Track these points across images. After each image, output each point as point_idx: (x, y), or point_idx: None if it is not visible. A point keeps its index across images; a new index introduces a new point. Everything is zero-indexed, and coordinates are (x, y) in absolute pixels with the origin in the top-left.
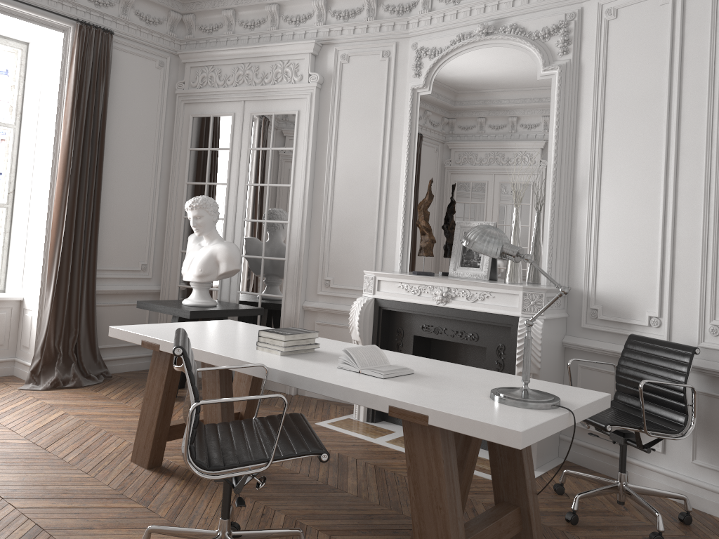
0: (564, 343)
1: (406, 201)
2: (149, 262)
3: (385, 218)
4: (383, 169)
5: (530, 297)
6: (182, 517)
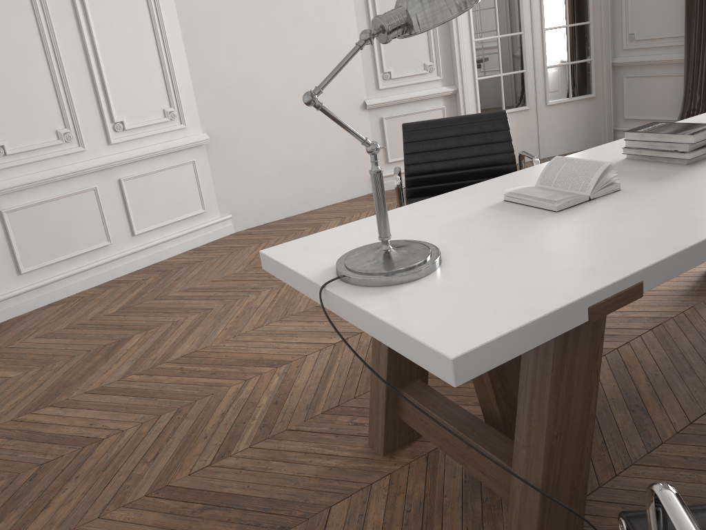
0: None
1: None
2: None
3: None
4: None
5: None
6: None
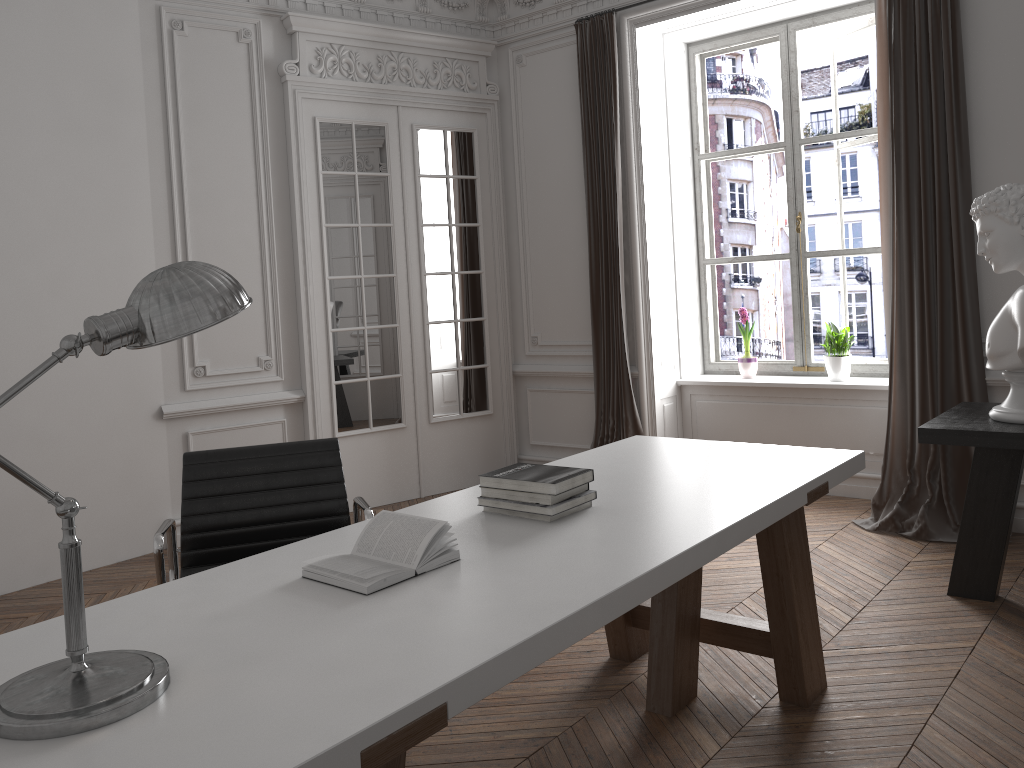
0: None
1: None
2: None
3: None
4: None
5: None
6: None
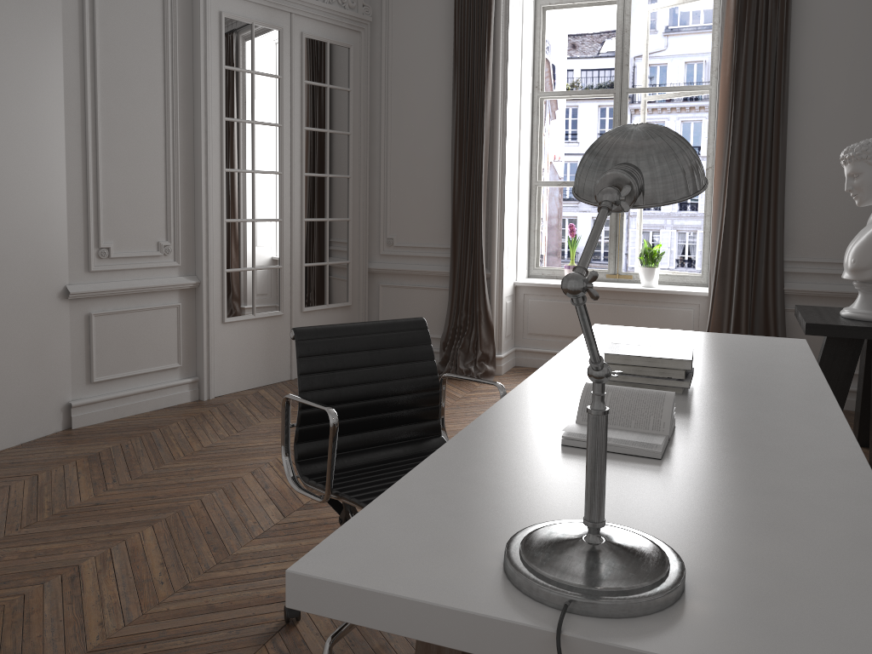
0: None
1: None
2: None
3: None
4: None
5: None
6: None
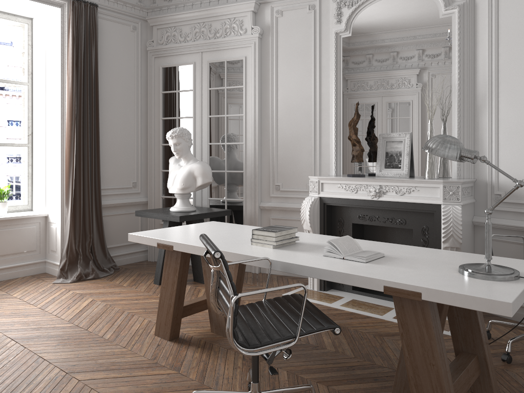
0: (474, 222)
1: (336, 120)
2: (138, 181)
3: (320, 135)
4: (315, 97)
5: (449, 188)
6: (209, 379)
